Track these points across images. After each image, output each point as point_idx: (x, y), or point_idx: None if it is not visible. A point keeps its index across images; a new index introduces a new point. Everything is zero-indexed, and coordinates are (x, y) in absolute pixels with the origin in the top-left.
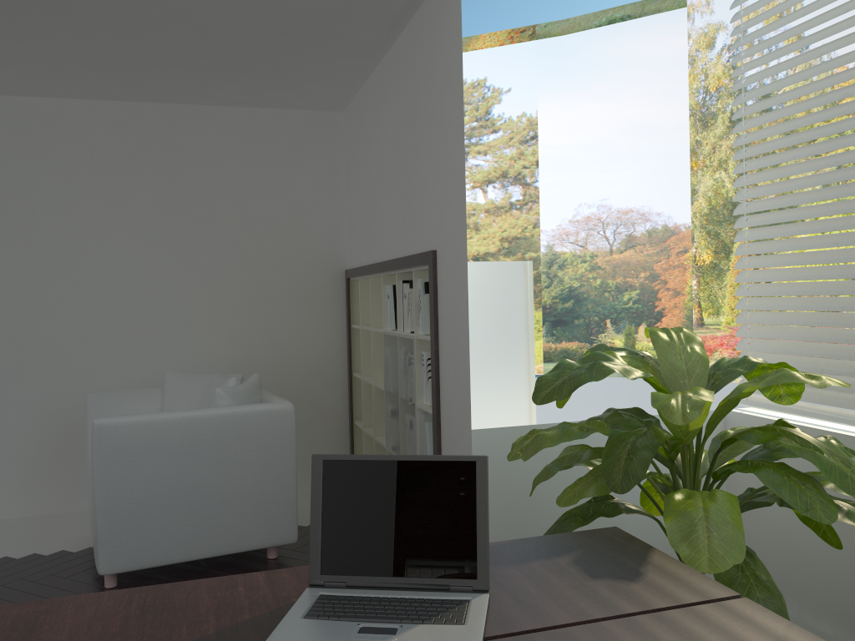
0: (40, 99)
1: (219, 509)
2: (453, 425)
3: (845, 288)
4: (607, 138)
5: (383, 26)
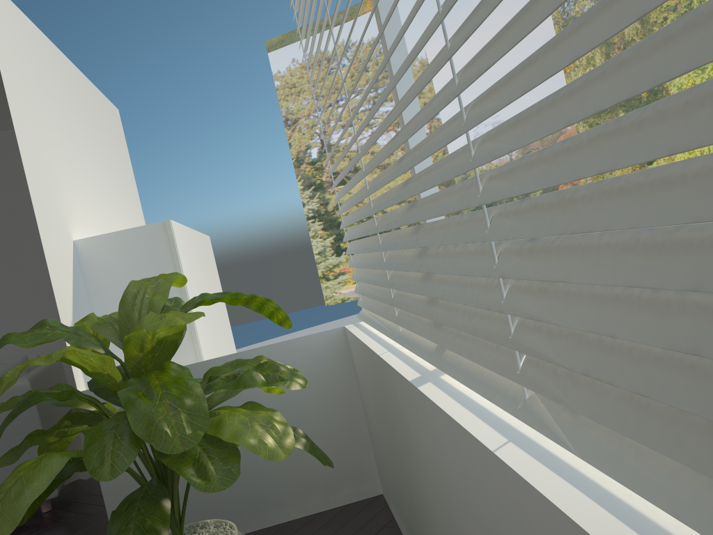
0: None
1: None
2: None
3: (356, 197)
4: None
5: None
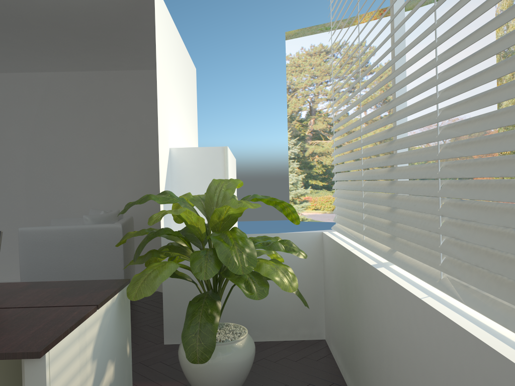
0: (43, 73)
1: (81, 277)
2: None
3: (351, 156)
4: None
5: None
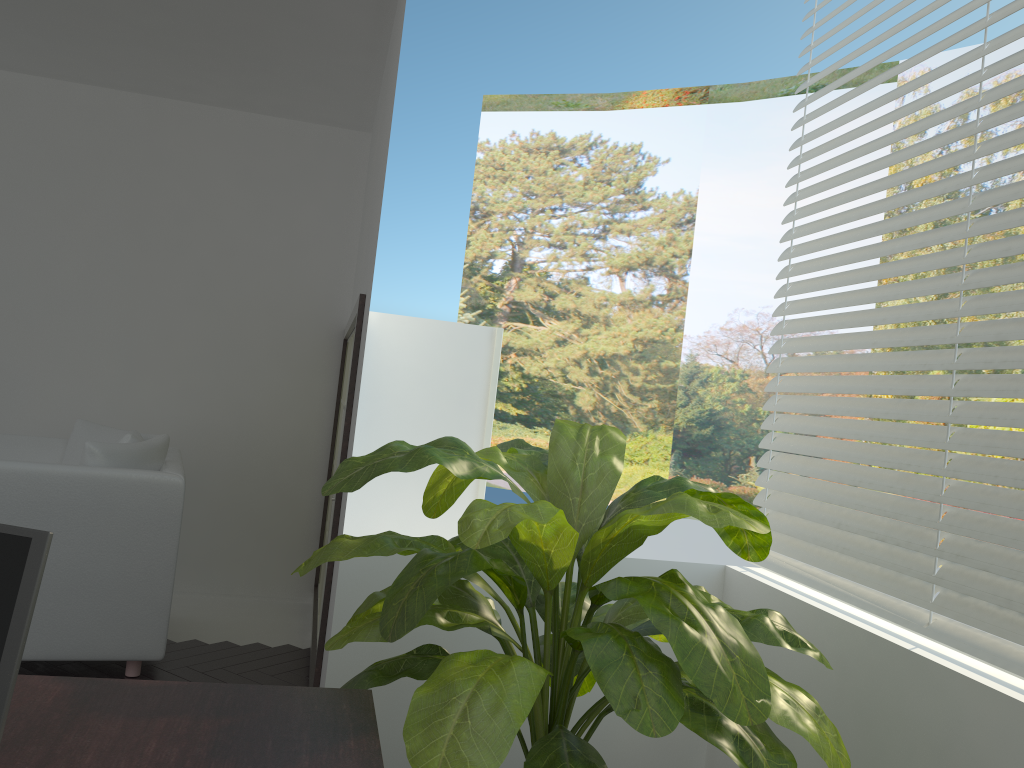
0: None
1: (59, 599)
2: (340, 529)
3: (878, 408)
4: (779, 232)
5: (367, 7)
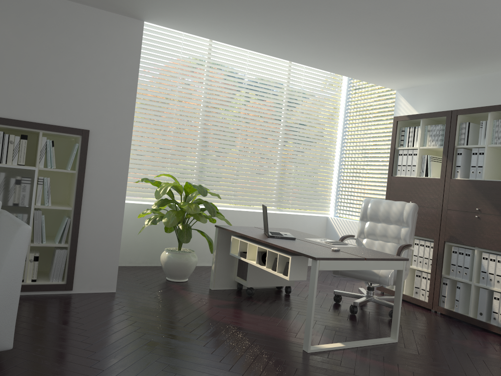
0: None
1: None
2: (101, 211)
3: (150, 163)
4: None
5: None
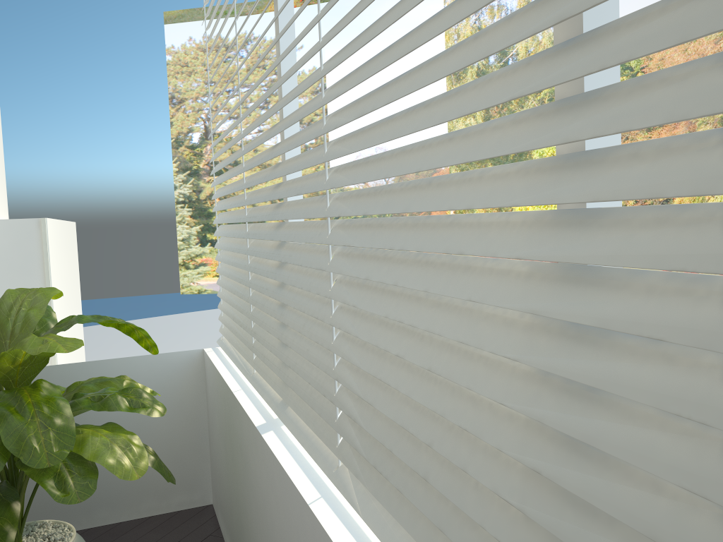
0: None
1: None
2: None
3: (236, 245)
4: None
5: None
